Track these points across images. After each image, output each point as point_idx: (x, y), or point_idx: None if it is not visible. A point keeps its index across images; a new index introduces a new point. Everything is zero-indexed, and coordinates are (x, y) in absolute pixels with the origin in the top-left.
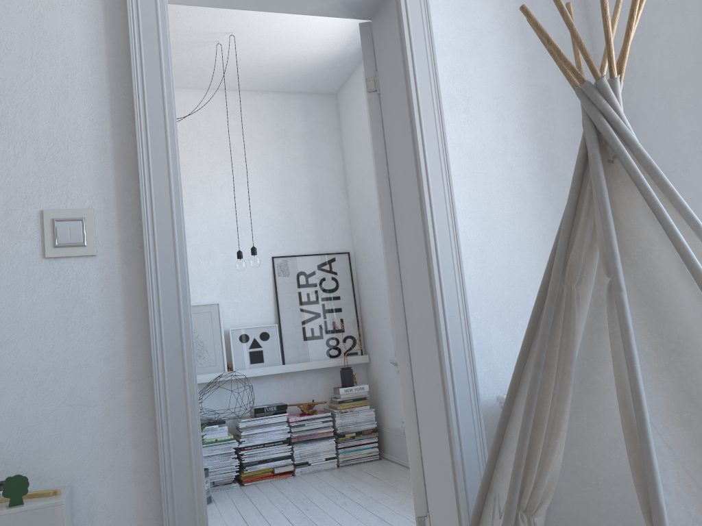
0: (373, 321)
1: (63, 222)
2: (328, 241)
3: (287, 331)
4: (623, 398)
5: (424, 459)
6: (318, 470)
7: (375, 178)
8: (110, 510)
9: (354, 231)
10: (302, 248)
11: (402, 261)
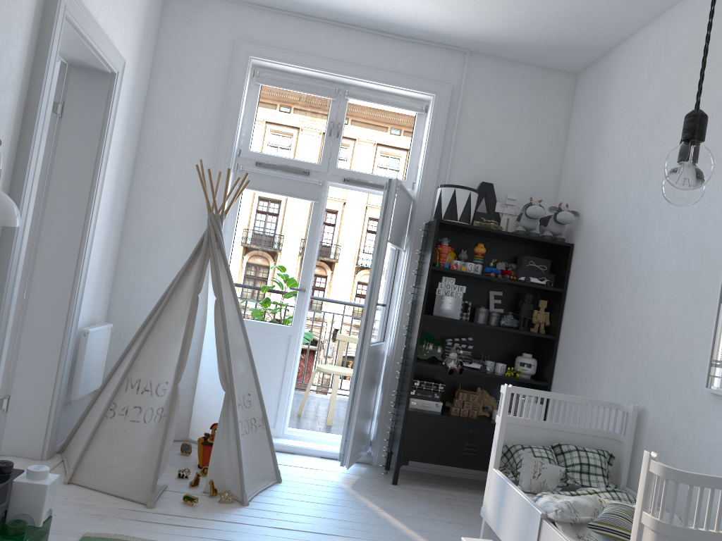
0: None
1: None
2: None
3: None
4: (219, 342)
5: (19, 362)
6: None
7: None
8: None
9: None
10: None
11: (44, 235)
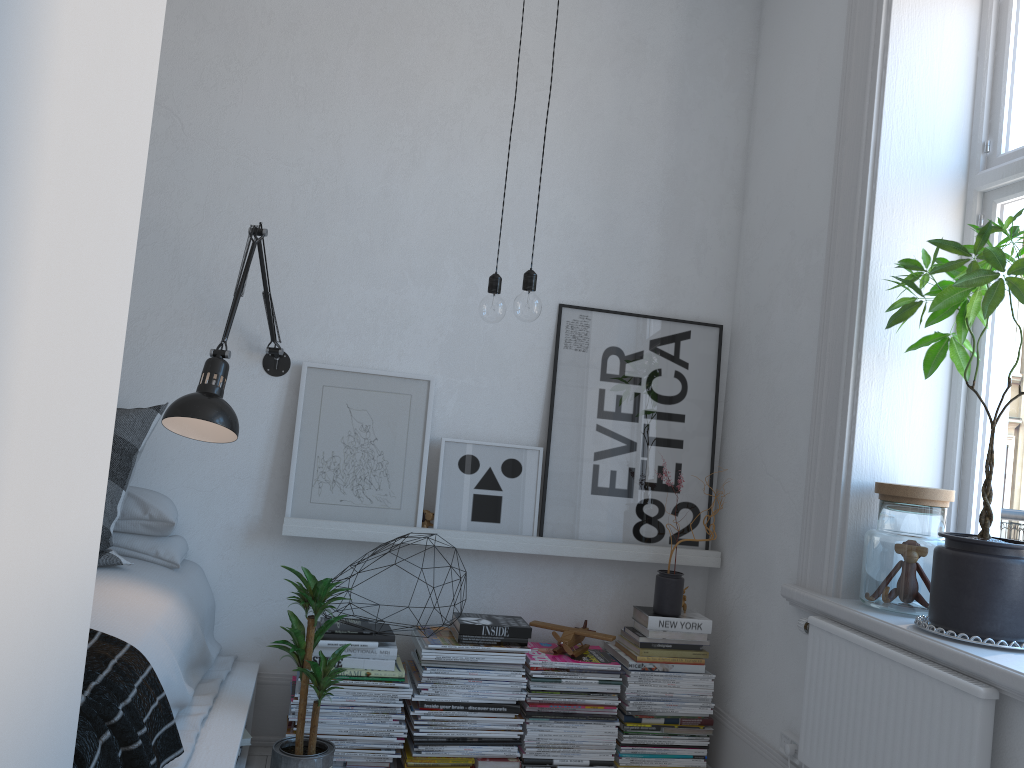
0: (749, 486)
1: None
2: (683, 294)
3: (561, 466)
4: None
5: None
6: None
7: (834, 167)
8: None
9: (742, 283)
10: (626, 299)
11: None
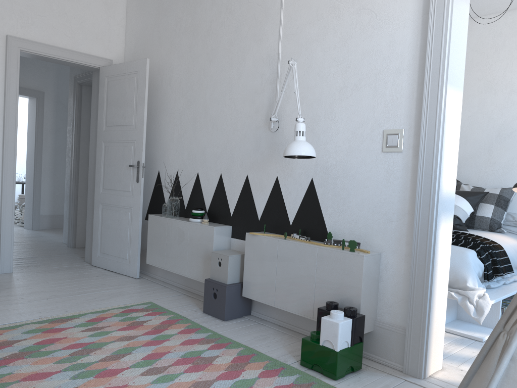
0: None
1: (390, 136)
2: None
3: None
4: None
5: None
6: None
7: None
8: (393, 268)
9: None
10: None
11: None
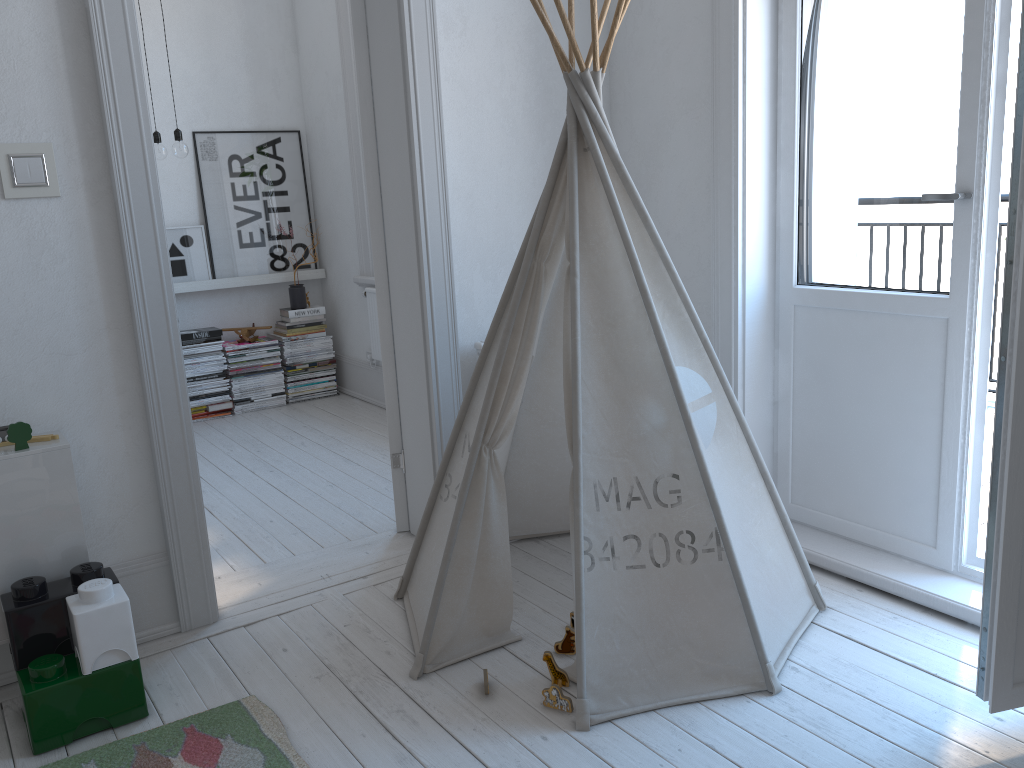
0: (332, 227)
1: (21, 159)
2: (271, 113)
3: (217, 235)
4: (566, 362)
5: (401, 400)
6: (263, 407)
7: (339, 36)
8: (100, 453)
9: (306, 102)
10: (235, 122)
11: (385, 199)
